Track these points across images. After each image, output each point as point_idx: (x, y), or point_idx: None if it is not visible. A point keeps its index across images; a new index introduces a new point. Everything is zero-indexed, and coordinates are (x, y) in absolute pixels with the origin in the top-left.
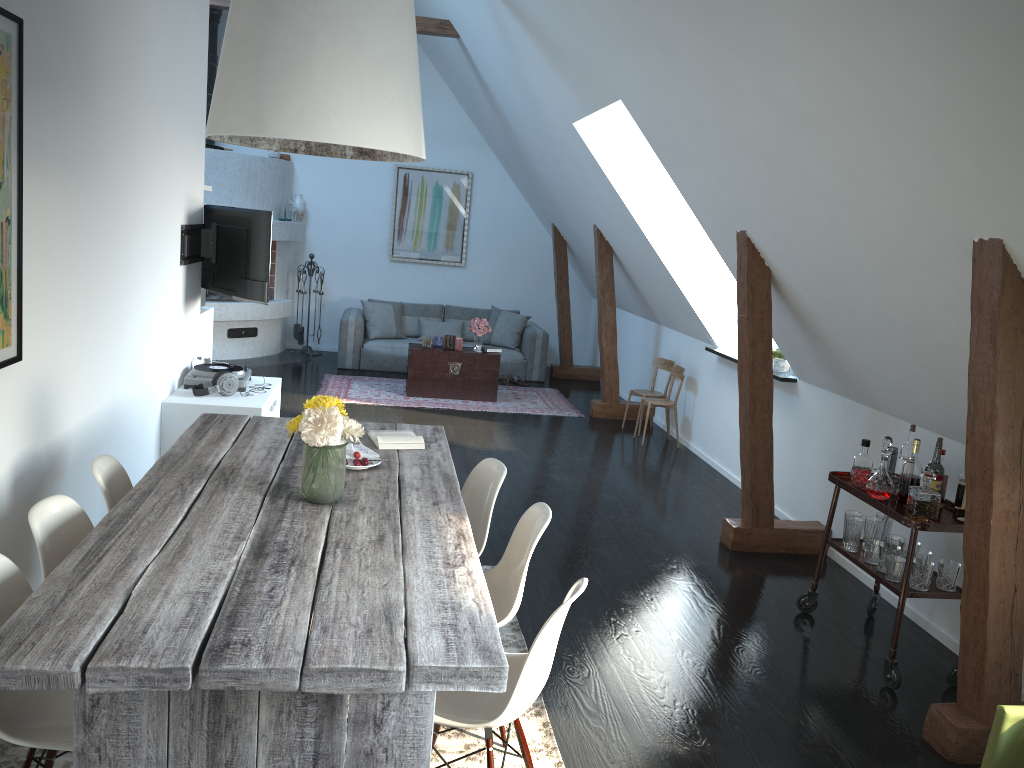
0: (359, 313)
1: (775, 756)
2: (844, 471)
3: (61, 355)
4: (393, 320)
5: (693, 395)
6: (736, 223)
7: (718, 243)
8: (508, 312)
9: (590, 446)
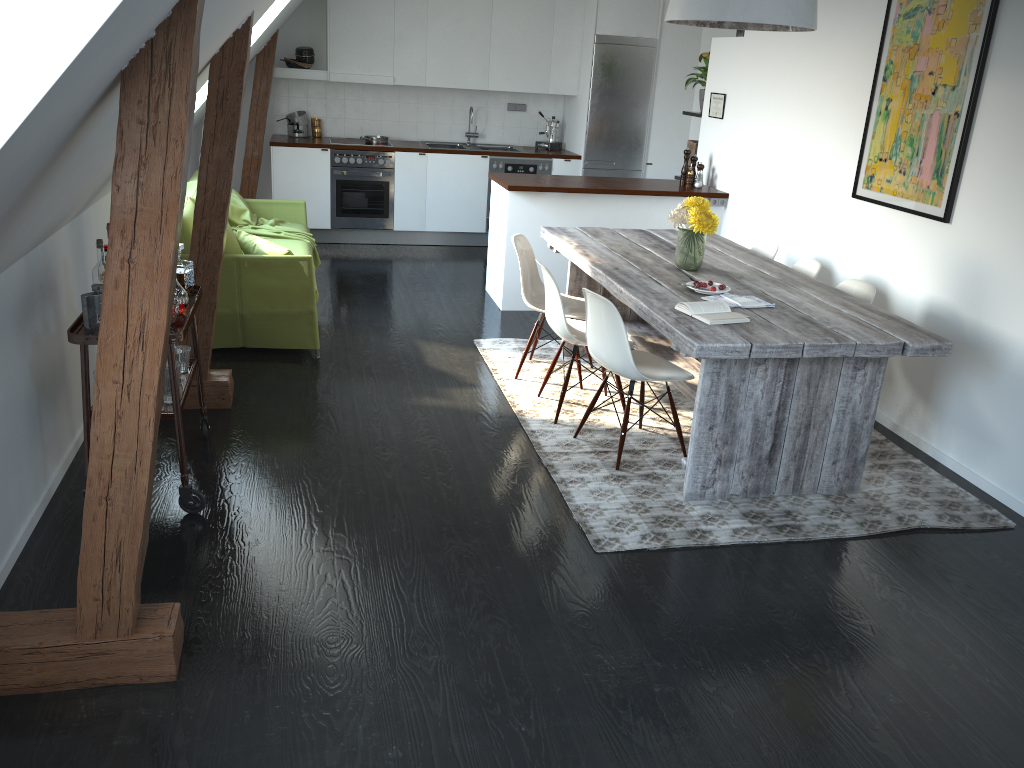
0: None
1: (360, 397)
2: None
3: (1018, 256)
4: None
5: None
6: None
7: (135, 3)
8: None
9: None
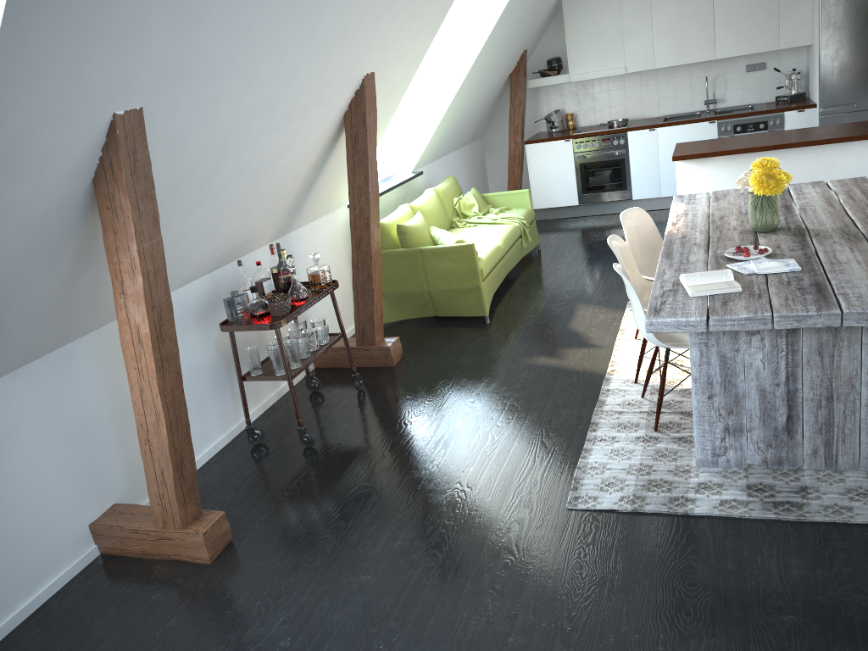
0: None
1: (491, 357)
2: (96, 428)
3: None
4: None
5: None
6: (131, 98)
7: (2, 158)
8: None
9: None
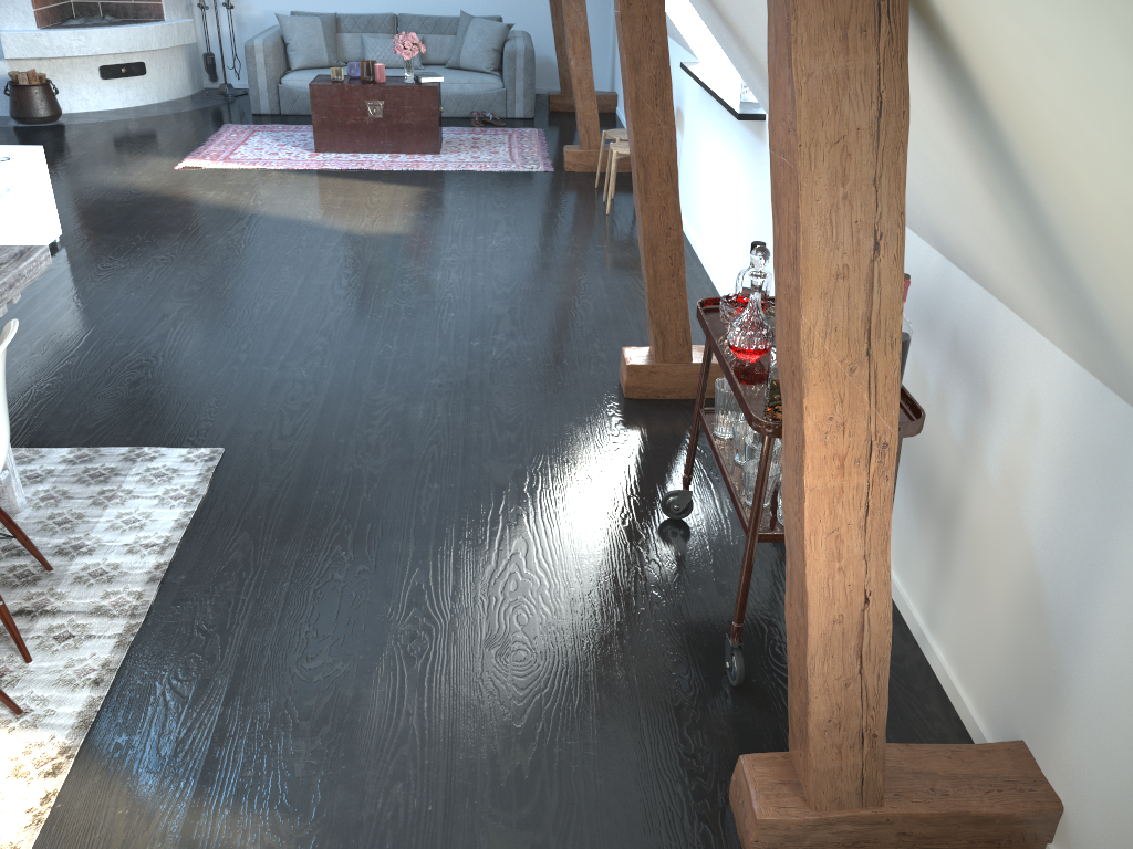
0: (277, 33)
1: None
2: None
3: None
4: (322, 41)
5: (680, 137)
6: None
7: None
8: (482, 20)
9: (527, 220)
